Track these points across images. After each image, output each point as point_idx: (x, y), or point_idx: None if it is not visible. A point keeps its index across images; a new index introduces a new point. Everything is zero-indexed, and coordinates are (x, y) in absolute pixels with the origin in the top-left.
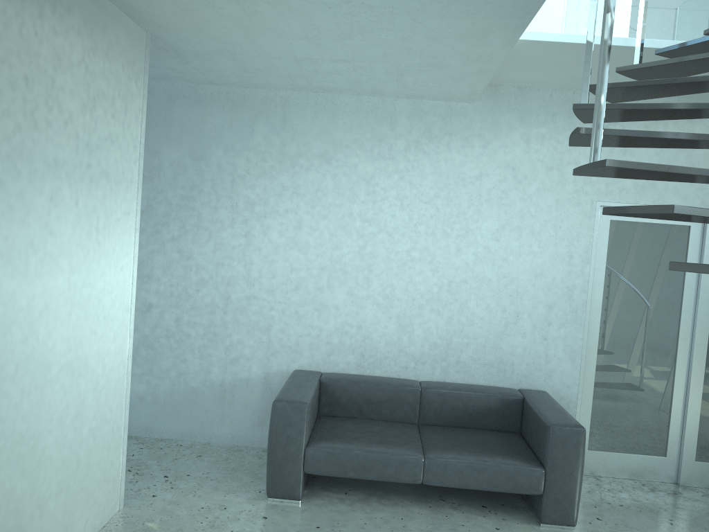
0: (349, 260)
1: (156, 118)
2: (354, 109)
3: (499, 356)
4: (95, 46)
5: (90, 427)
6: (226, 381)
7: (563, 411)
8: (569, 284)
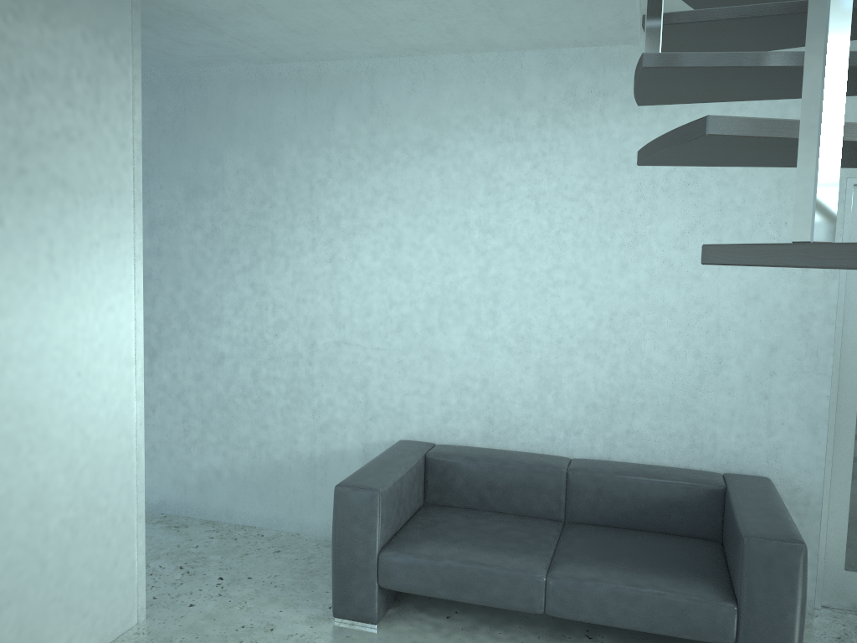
0: (466, 288)
1: (217, 114)
2: (465, 74)
3: (692, 423)
4: (19, 7)
5: (63, 519)
6: (315, 454)
7: (778, 512)
8: (803, 311)
